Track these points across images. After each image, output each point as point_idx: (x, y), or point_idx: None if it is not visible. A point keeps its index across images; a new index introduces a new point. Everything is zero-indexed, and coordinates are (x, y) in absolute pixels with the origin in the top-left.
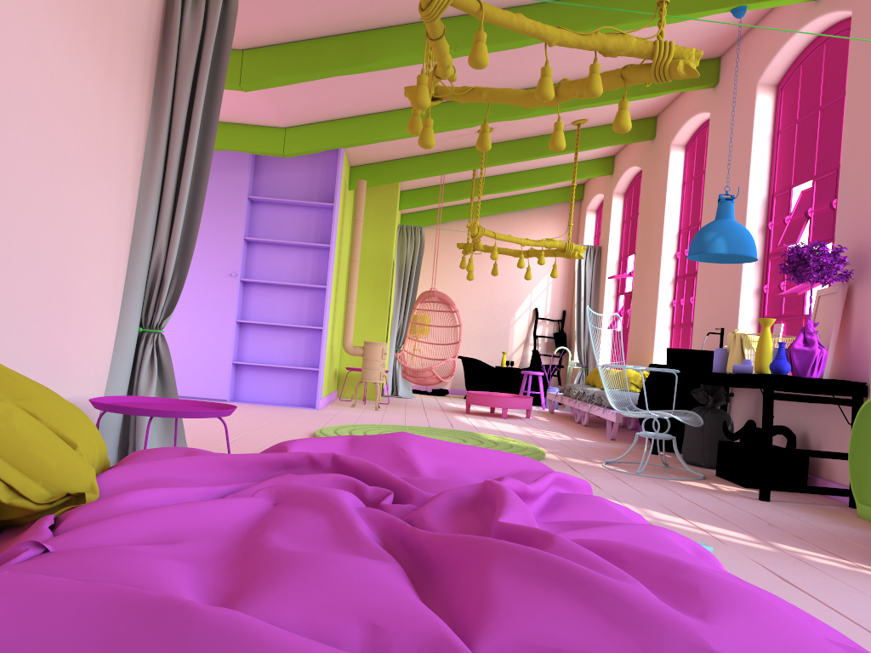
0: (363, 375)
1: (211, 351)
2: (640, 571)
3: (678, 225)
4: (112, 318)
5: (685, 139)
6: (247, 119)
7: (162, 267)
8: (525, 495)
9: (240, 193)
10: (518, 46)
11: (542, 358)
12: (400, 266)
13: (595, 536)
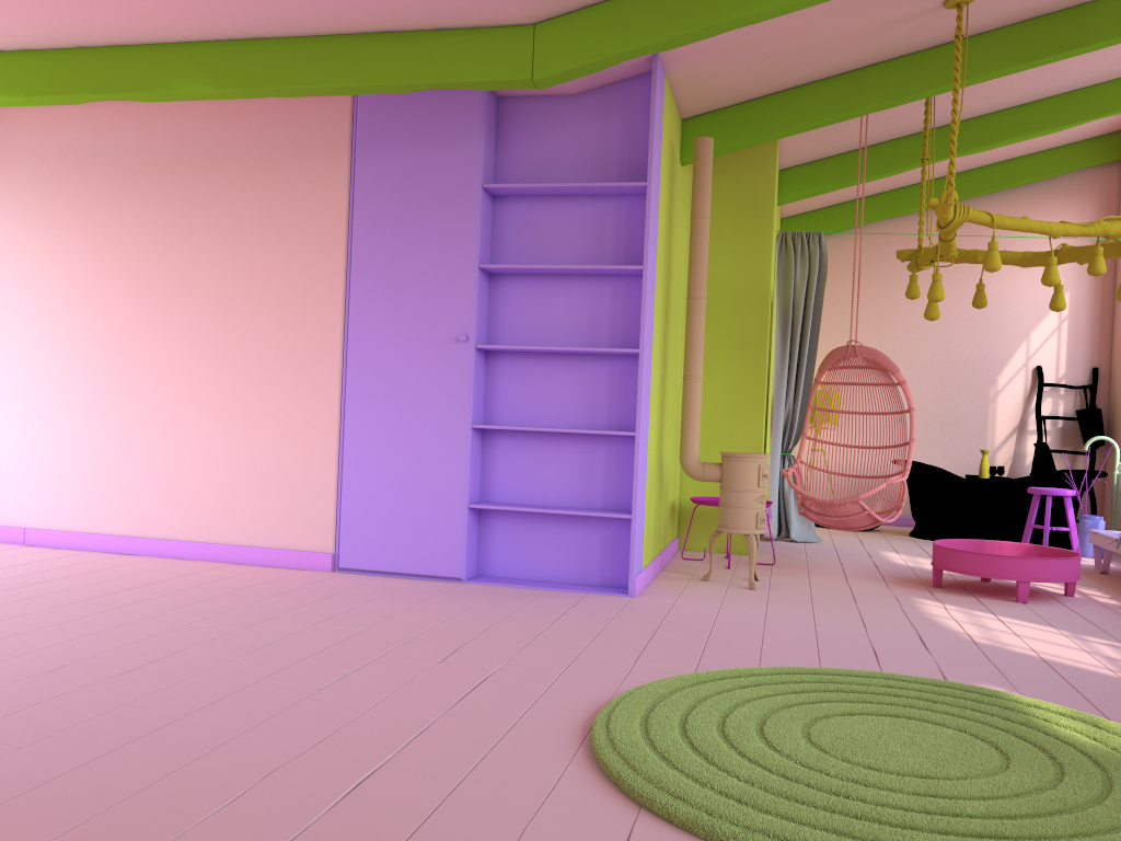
0: (722, 519)
1: (429, 486)
2: None
3: None
4: None
5: None
6: (454, 12)
7: None
8: None
9: (467, 180)
10: None
11: (1053, 456)
12: (783, 306)
13: None
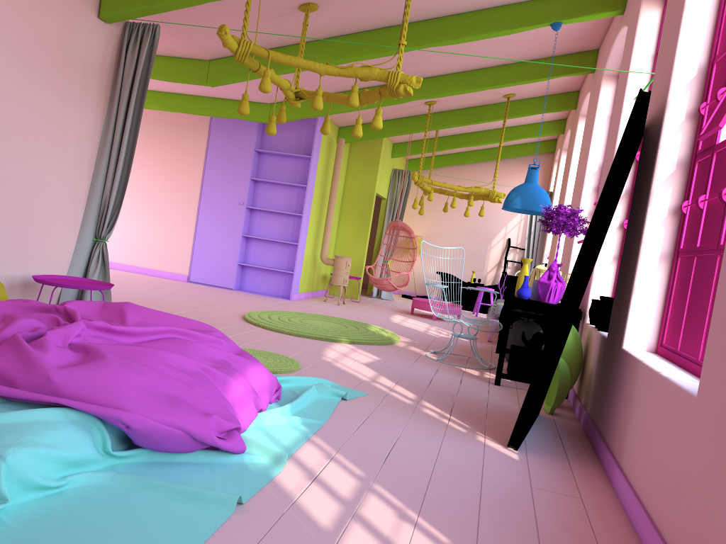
0: (332, 279)
1: (224, 255)
2: (90, 357)
3: None
4: (73, 232)
5: None
6: None
7: (107, 204)
8: (113, 330)
9: (249, 147)
10: (390, 54)
11: None
12: (391, 200)
13: (109, 347)
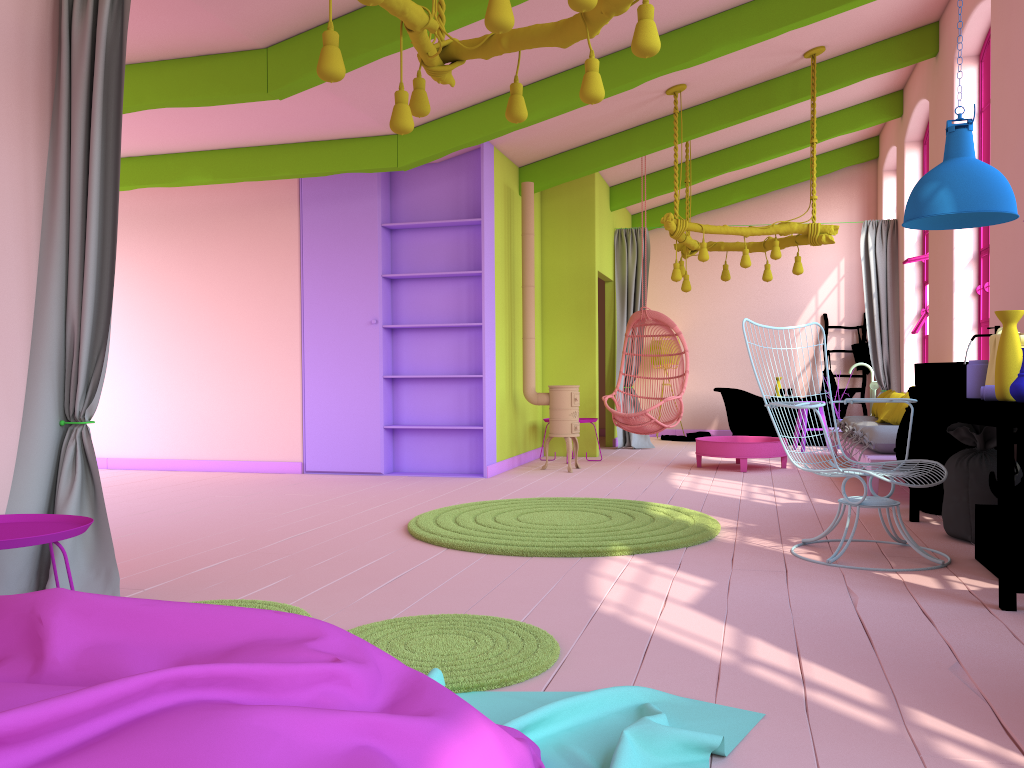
0: (550, 429)
1: (358, 416)
2: None
3: None
4: (7, 414)
5: (975, 46)
6: (348, 131)
7: (78, 342)
8: None
9: (372, 222)
10: None
11: (839, 380)
12: (621, 282)
13: None
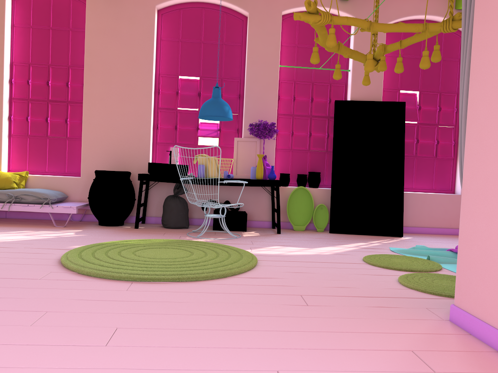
0: None
1: None
2: None
3: (10, 57)
4: None
5: None
6: None
7: None
8: None
9: None
10: None
11: None
12: None
13: None
